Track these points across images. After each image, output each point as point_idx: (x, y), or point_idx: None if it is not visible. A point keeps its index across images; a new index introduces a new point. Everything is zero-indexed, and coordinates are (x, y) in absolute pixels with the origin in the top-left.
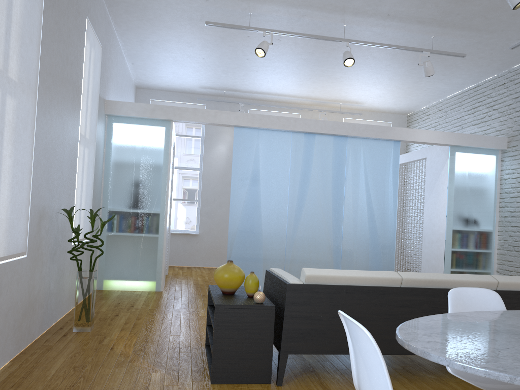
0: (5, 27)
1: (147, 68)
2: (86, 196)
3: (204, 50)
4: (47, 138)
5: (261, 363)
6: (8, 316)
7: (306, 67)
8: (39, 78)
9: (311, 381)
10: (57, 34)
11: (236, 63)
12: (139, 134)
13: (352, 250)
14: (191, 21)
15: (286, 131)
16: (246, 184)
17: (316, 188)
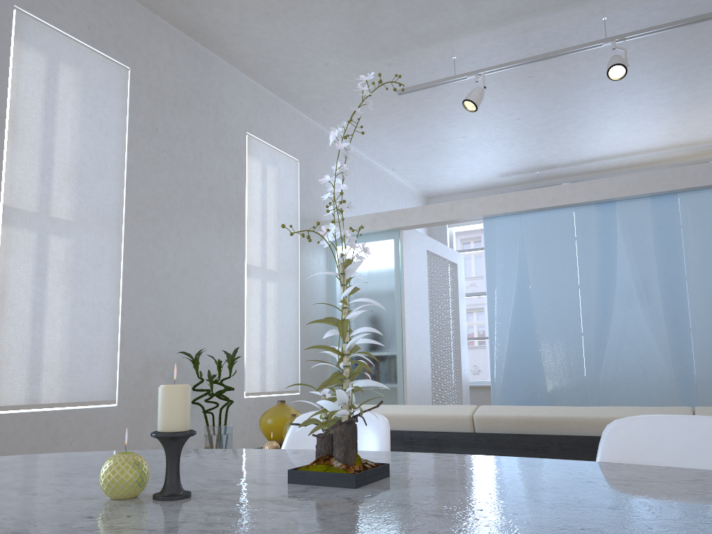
0: (40, 170)
1: (414, 170)
2: (280, 339)
3: (452, 126)
4: (155, 275)
5: None
6: None
7: (618, 101)
8: (127, 212)
9: None
10: (167, 162)
11: (509, 129)
12: (364, 254)
13: None
14: (400, 96)
15: (564, 208)
16: (508, 298)
17: (629, 289)
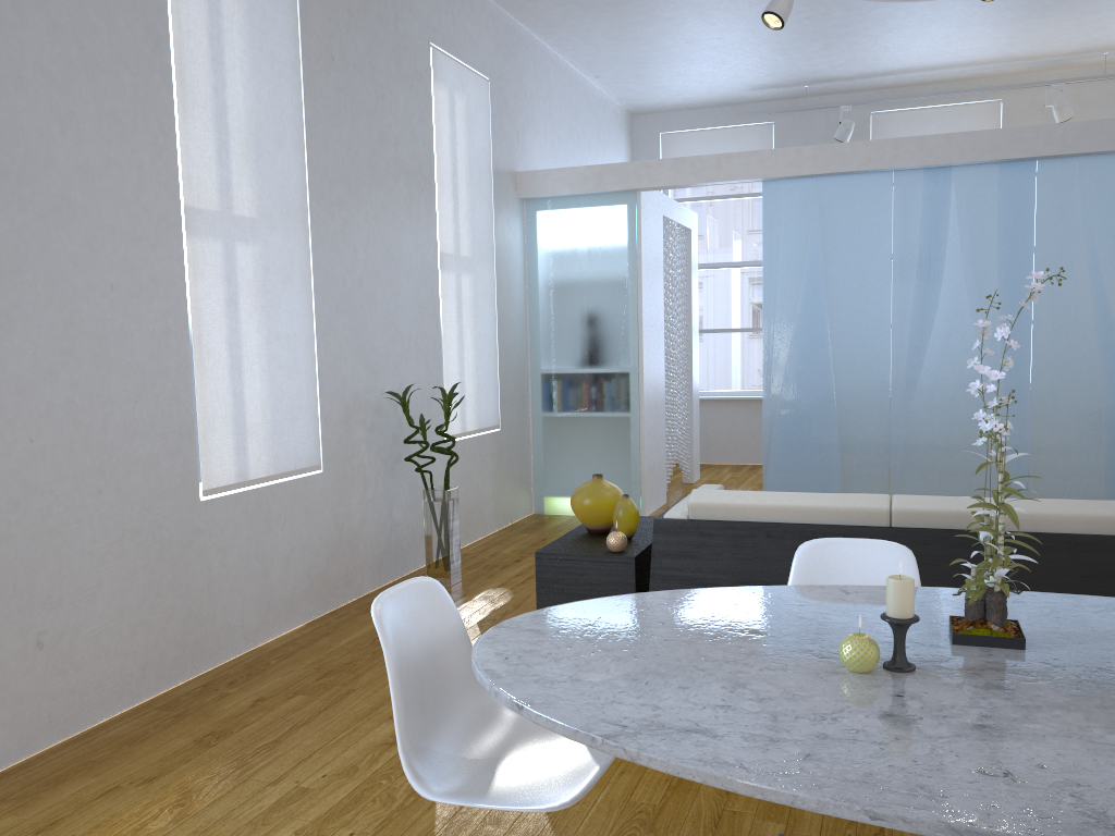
0: (216, 145)
1: (627, 79)
2: (478, 357)
3: (709, 24)
4: (347, 284)
5: None
6: (293, 560)
7: (955, 2)
8: (311, 195)
9: None
10: (348, 108)
11: (789, 30)
12: (581, 226)
13: (1058, 428)
14: None
15: (880, 172)
16: (793, 298)
17: (958, 292)
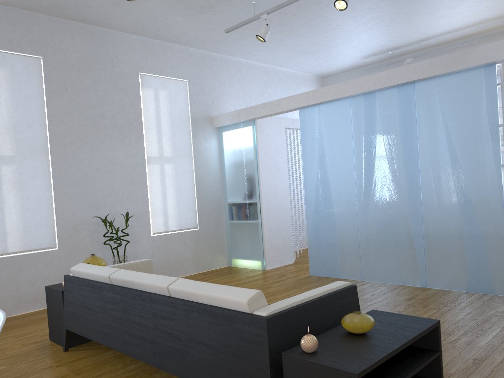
0: None
1: (295, 64)
2: (178, 198)
3: (294, 37)
4: (76, 175)
5: (62, 332)
6: (37, 283)
7: (405, 3)
8: (51, 143)
9: (87, 354)
10: (77, 107)
11: (338, 32)
12: (236, 137)
13: (437, 229)
14: (240, 28)
15: (344, 98)
16: (314, 164)
17: (383, 156)
